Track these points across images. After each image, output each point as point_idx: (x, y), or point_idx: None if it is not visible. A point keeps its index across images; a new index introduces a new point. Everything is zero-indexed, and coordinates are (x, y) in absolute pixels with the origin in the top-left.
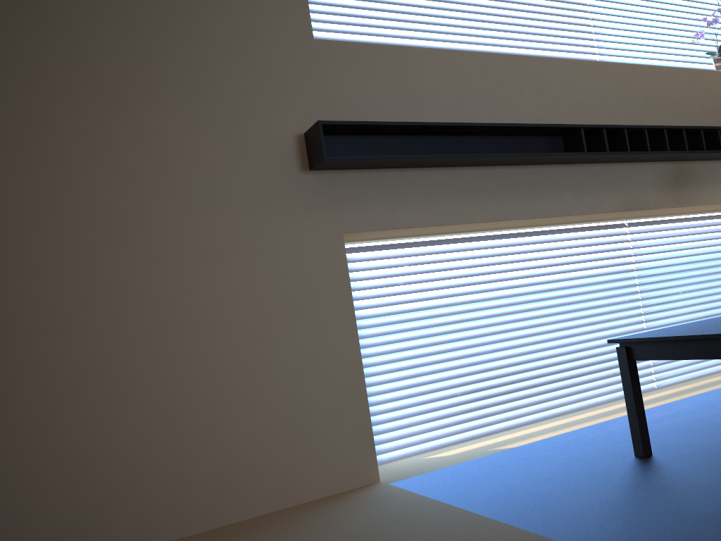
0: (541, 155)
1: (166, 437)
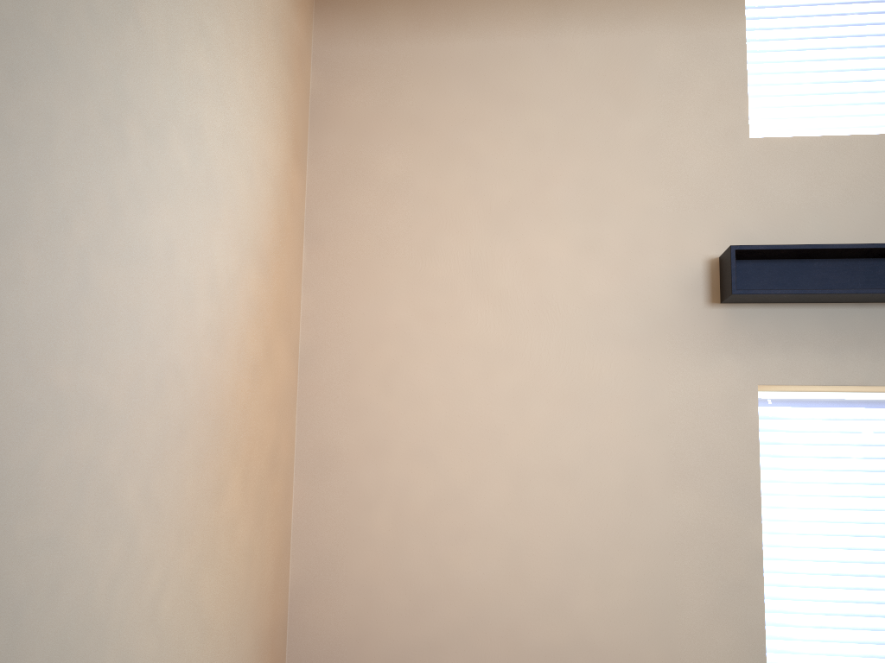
0: None
1: (507, 589)
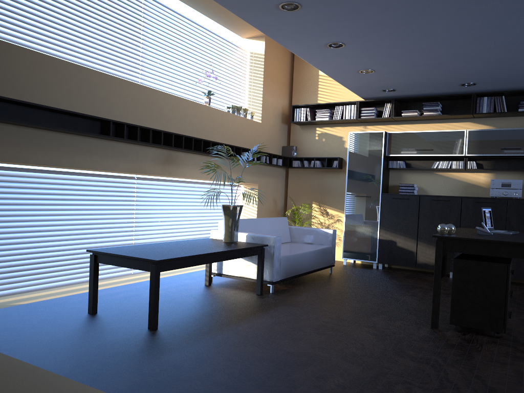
0: (81, 132)
1: None
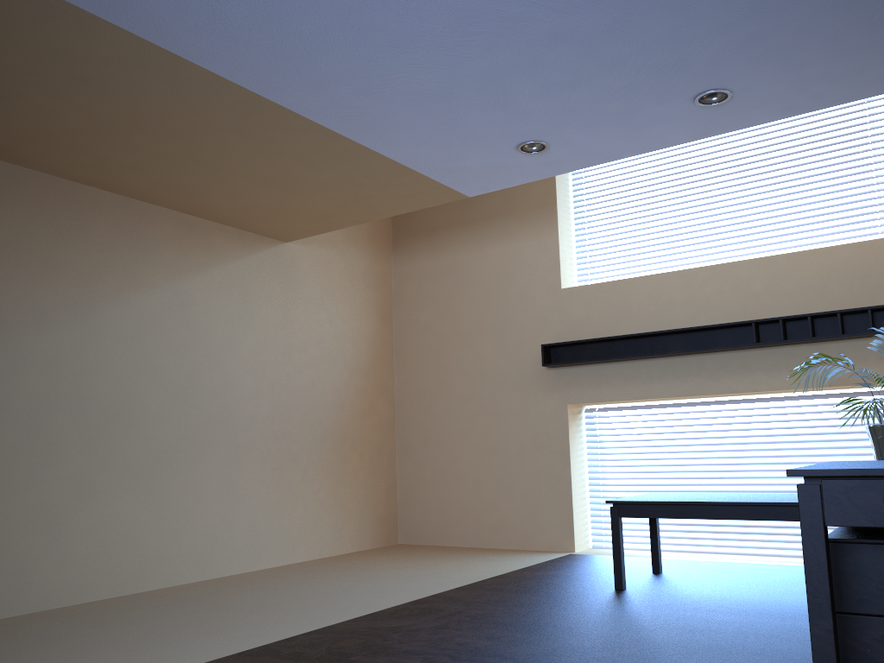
0: (704, 349)
1: (474, 500)
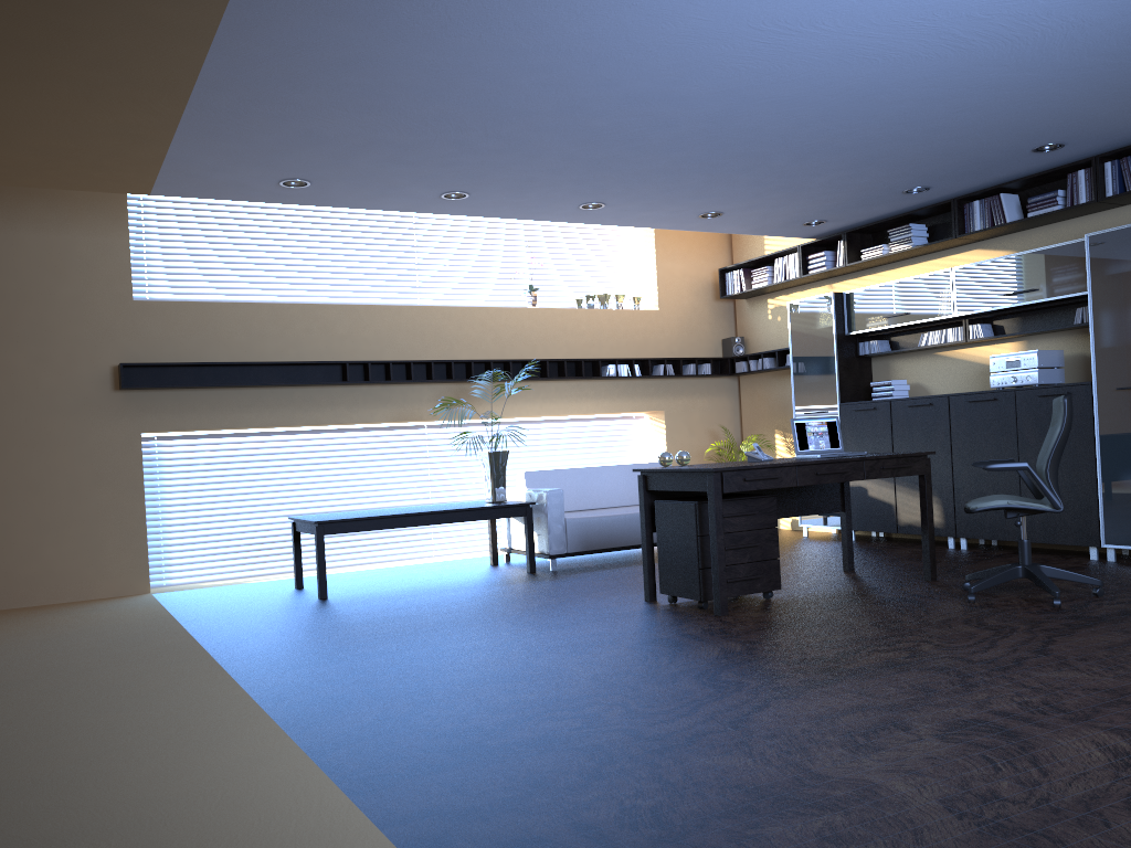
0: (305, 383)
1: (2, 550)
